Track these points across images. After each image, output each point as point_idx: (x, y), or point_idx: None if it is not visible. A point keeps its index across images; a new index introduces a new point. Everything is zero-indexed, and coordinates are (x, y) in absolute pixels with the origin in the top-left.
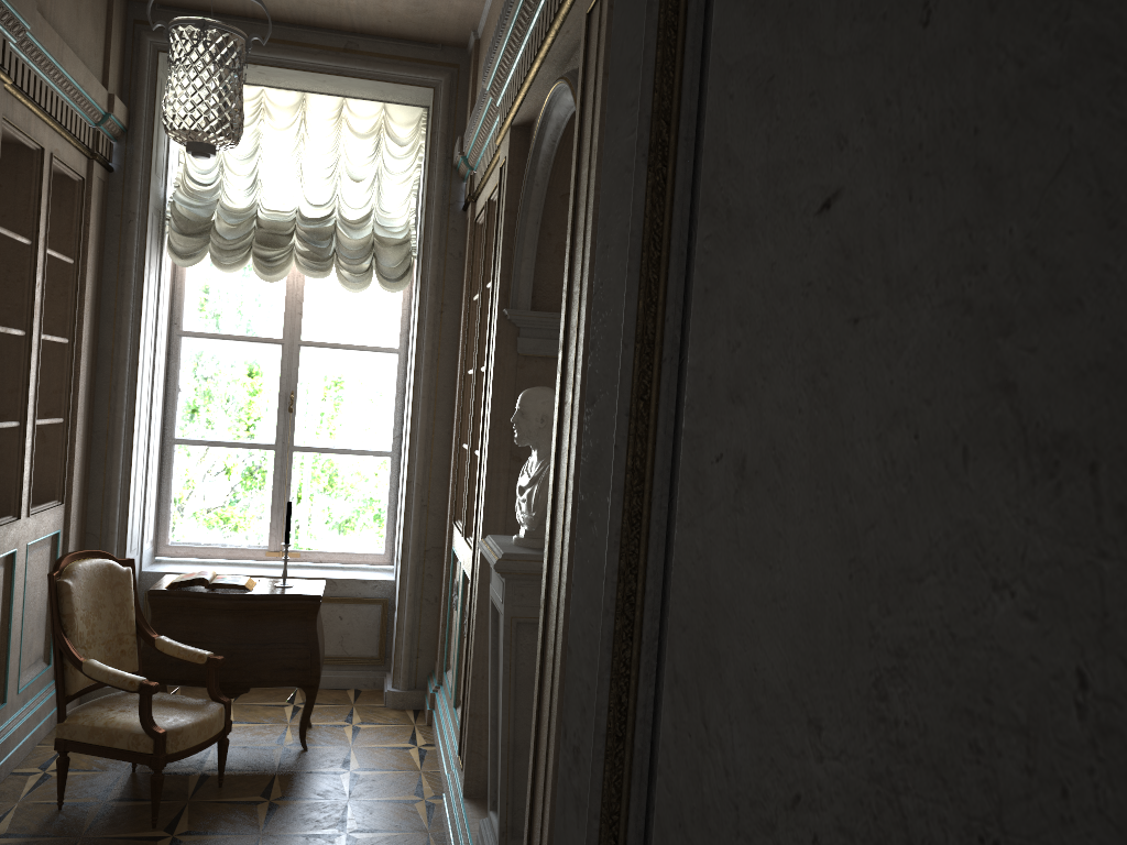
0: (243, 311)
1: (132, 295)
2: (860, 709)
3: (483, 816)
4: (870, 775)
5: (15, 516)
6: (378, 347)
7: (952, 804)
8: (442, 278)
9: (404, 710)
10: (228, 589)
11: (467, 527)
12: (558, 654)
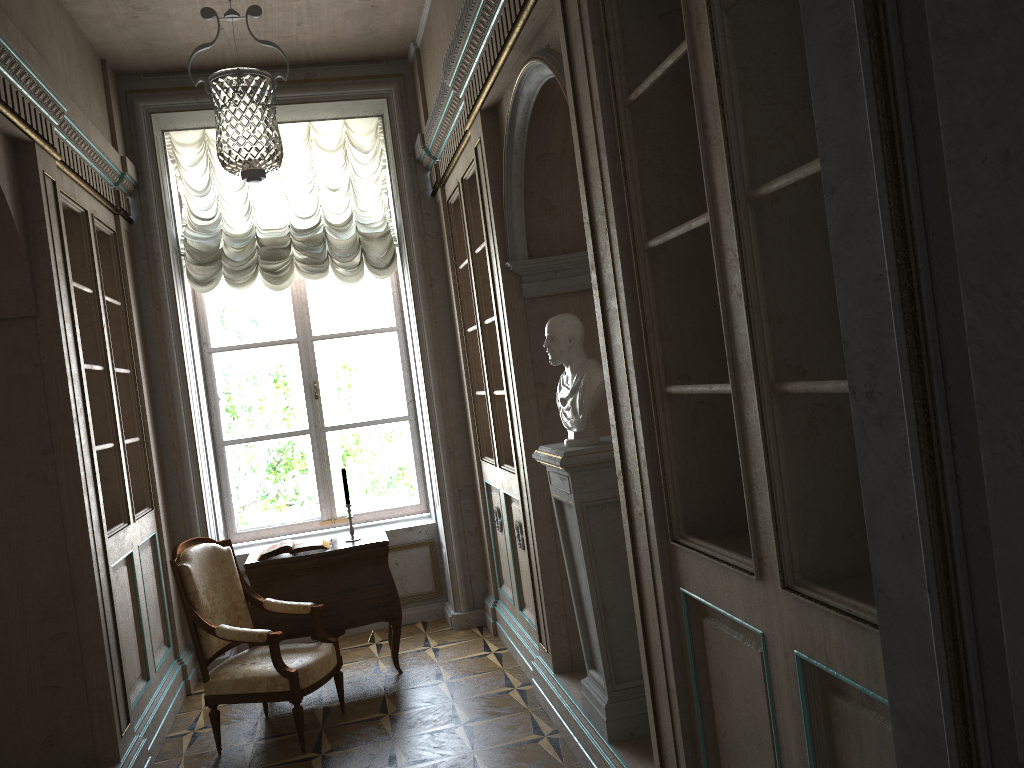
0: (259, 321)
1: (171, 323)
2: None
3: (577, 683)
4: None
5: (126, 522)
6: (378, 328)
7: None
8: (426, 257)
9: (469, 628)
10: (309, 551)
11: (499, 457)
12: (649, 505)
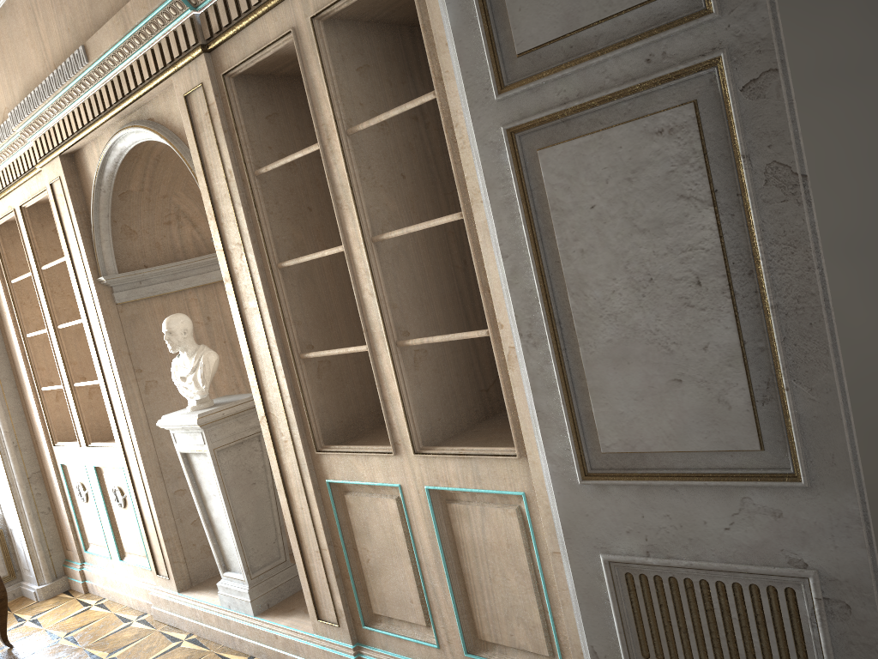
0: None
1: None
2: (622, 272)
3: (202, 592)
4: (627, 278)
5: None
6: None
7: (641, 273)
8: None
9: (56, 596)
10: None
11: (86, 438)
12: (296, 432)
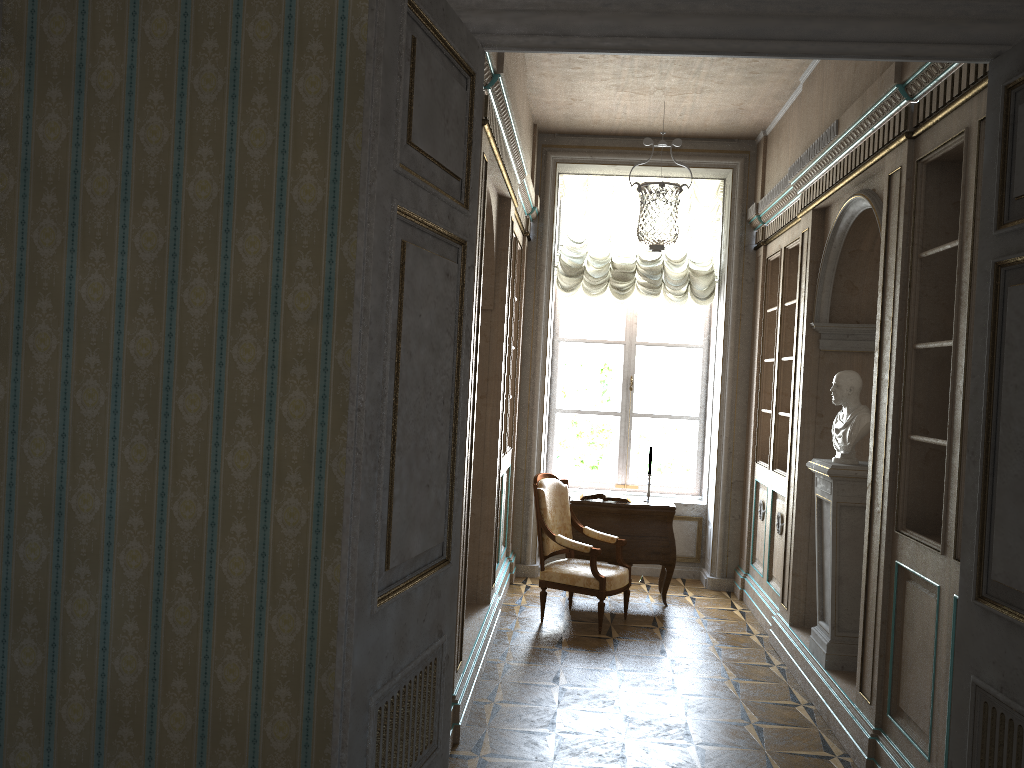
0: (598, 323)
1: (543, 317)
2: None
3: (806, 634)
4: None
5: (503, 453)
6: (688, 344)
7: None
8: (740, 297)
9: (719, 591)
10: (616, 501)
11: (773, 463)
12: (884, 506)
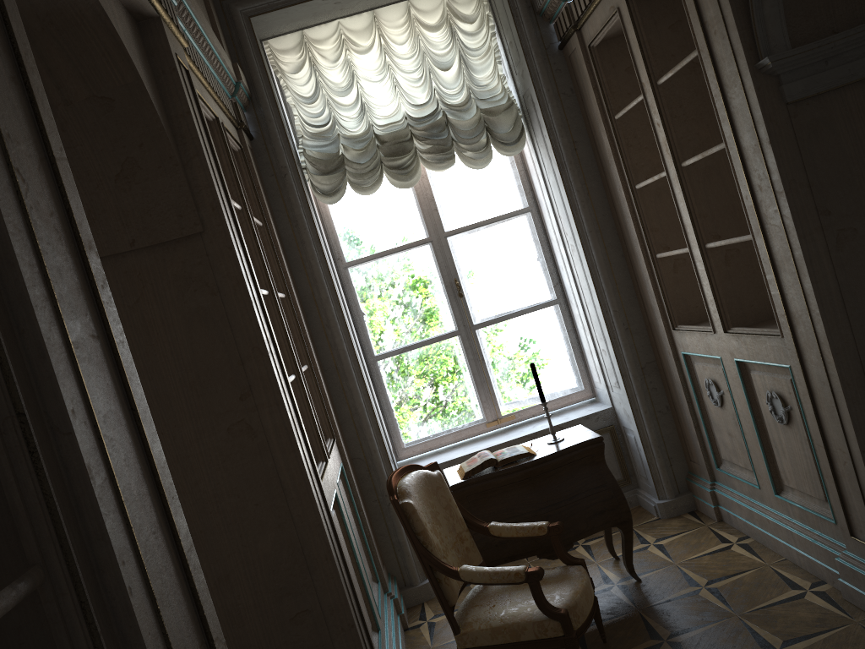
0: (388, 226)
1: (311, 239)
2: None
3: None
4: None
5: (323, 460)
6: (511, 212)
7: None
8: (565, 119)
9: (680, 516)
10: (514, 460)
11: (723, 321)
12: None
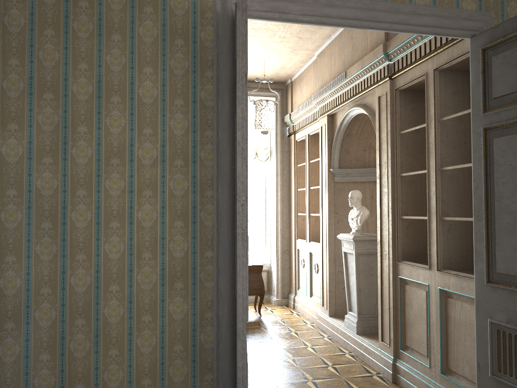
0: None
1: None
2: None
3: (338, 319)
4: None
5: None
6: (255, 184)
7: None
8: (283, 159)
9: (281, 305)
10: None
11: (309, 238)
12: (390, 251)
